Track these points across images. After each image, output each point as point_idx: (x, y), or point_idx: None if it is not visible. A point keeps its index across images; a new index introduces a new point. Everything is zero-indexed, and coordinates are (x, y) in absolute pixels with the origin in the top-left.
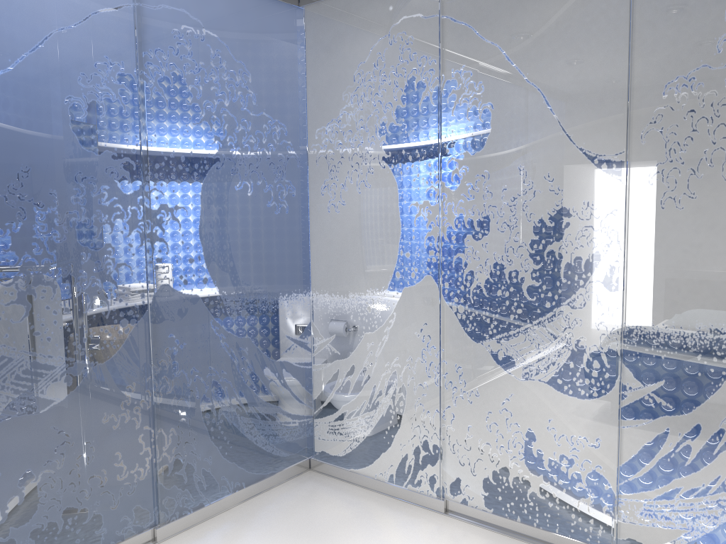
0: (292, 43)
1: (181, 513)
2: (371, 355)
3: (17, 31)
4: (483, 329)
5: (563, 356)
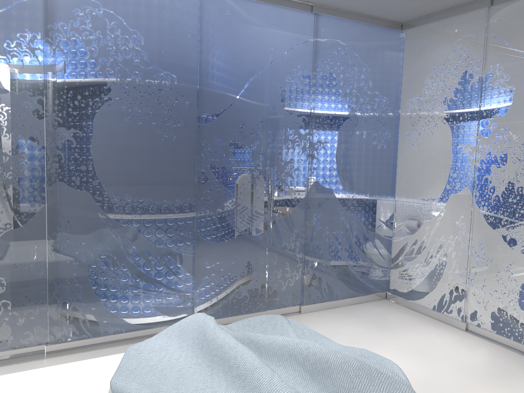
0: (395, 52)
1: (314, 302)
2: (427, 233)
3: (262, 57)
4: (498, 221)
5: None
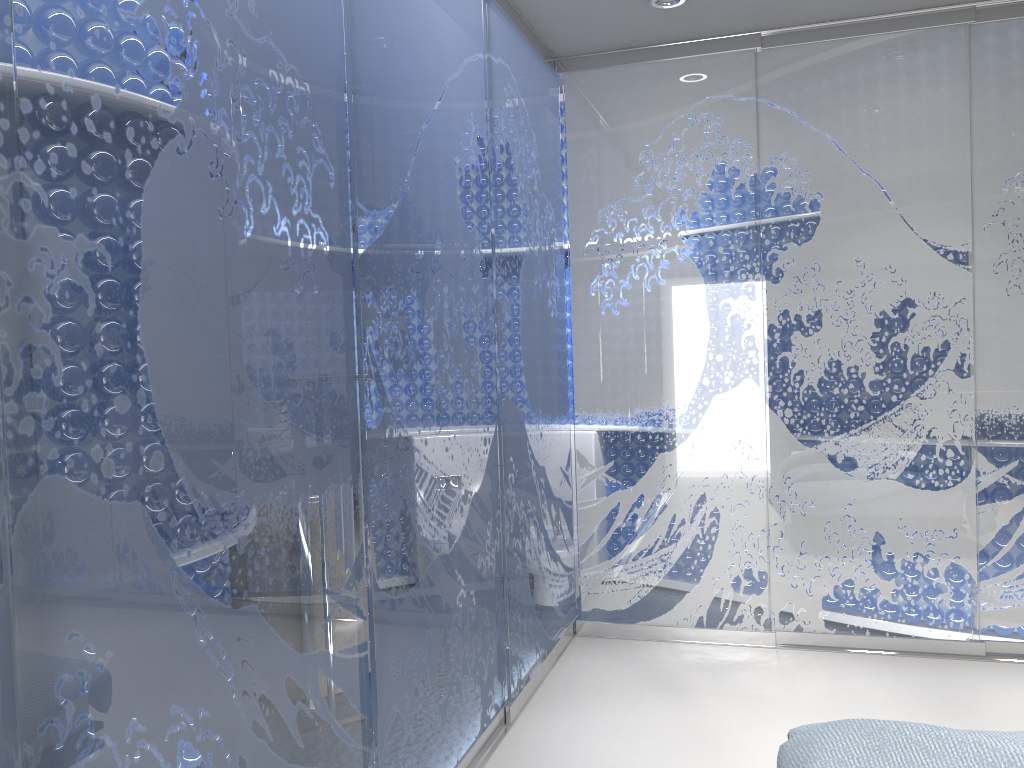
0: (553, 115)
1: (520, 687)
2: (668, 478)
3: (433, 75)
4: (817, 431)
5: (914, 449)
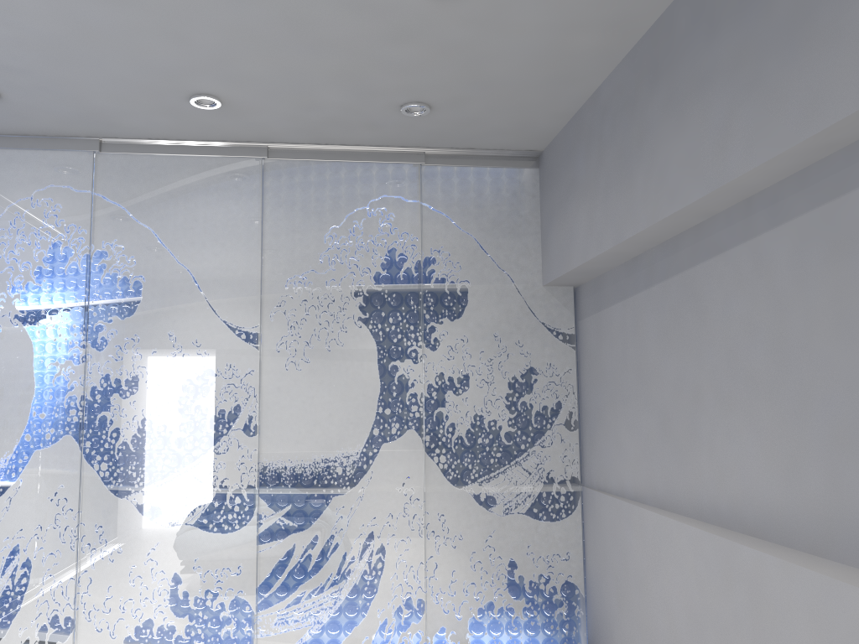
0: None
1: None
2: None
3: None
4: (129, 483)
5: (209, 497)
